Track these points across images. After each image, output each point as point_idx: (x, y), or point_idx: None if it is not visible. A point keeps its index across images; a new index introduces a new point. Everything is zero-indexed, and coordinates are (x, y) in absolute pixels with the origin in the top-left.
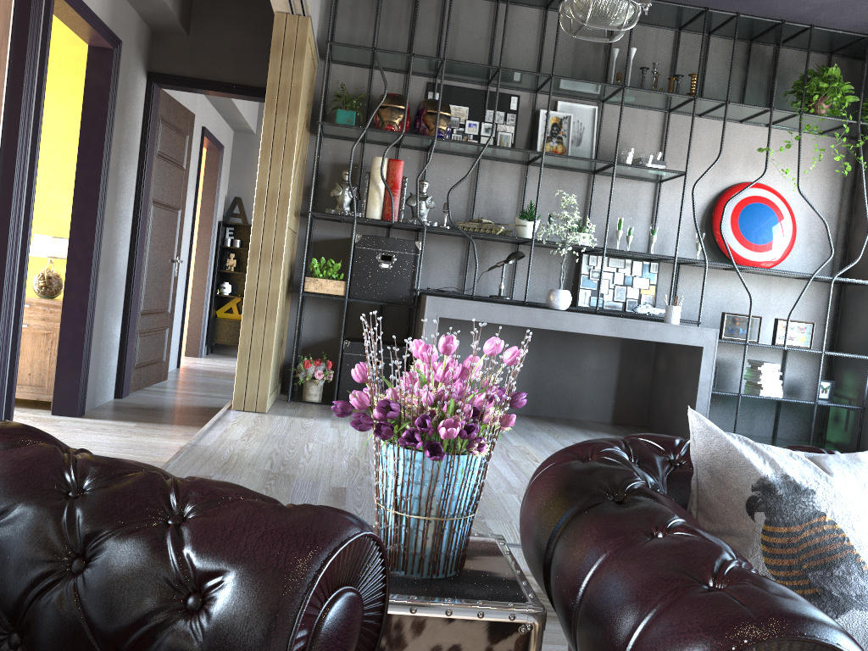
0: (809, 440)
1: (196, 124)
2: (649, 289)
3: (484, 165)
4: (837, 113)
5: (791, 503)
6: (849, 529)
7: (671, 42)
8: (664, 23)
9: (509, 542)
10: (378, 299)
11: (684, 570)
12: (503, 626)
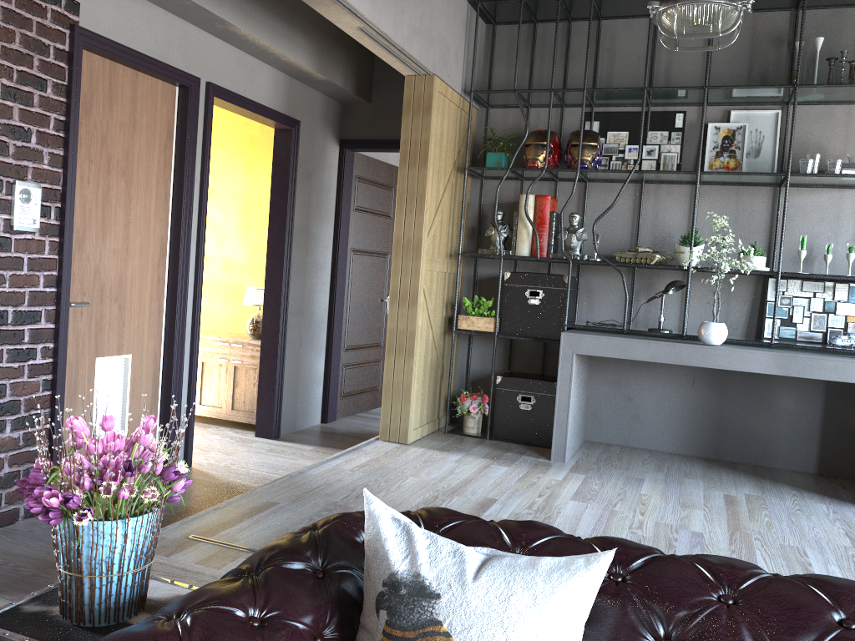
0: None
1: None
2: None
3: (648, 190)
4: None
5: (411, 605)
6: None
7: None
8: None
9: None
10: (528, 335)
11: None
12: None
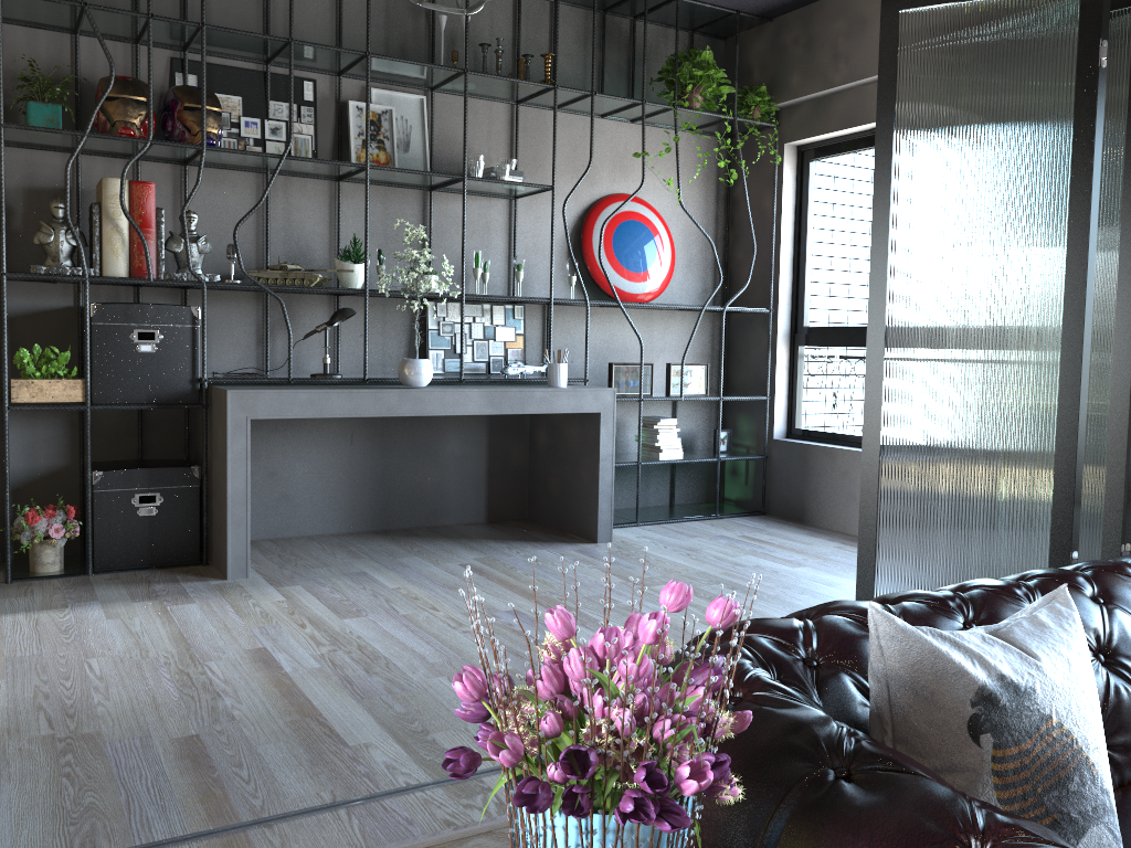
0: (707, 501)
1: None
2: (516, 341)
3: (275, 183)
4: (714, 107)
5: (1016, 712)
6: (1075, 727)
7: (511, 9)
8: None
9: (486, 765)
10: (142, 401)
11: None
12: None
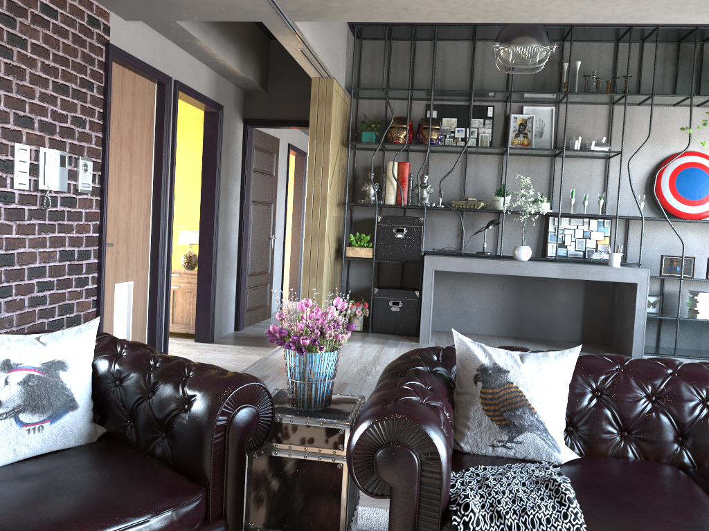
0: None
1: (283, 143)
2: (604, 240)
3: (470, 158)
4: None
5: (495, 377)
6: (526, 390)
7: (612, 51)
8: (604, 38)
9: None
10: (396, 259)
11: (386, 399)
12: (332, 430)
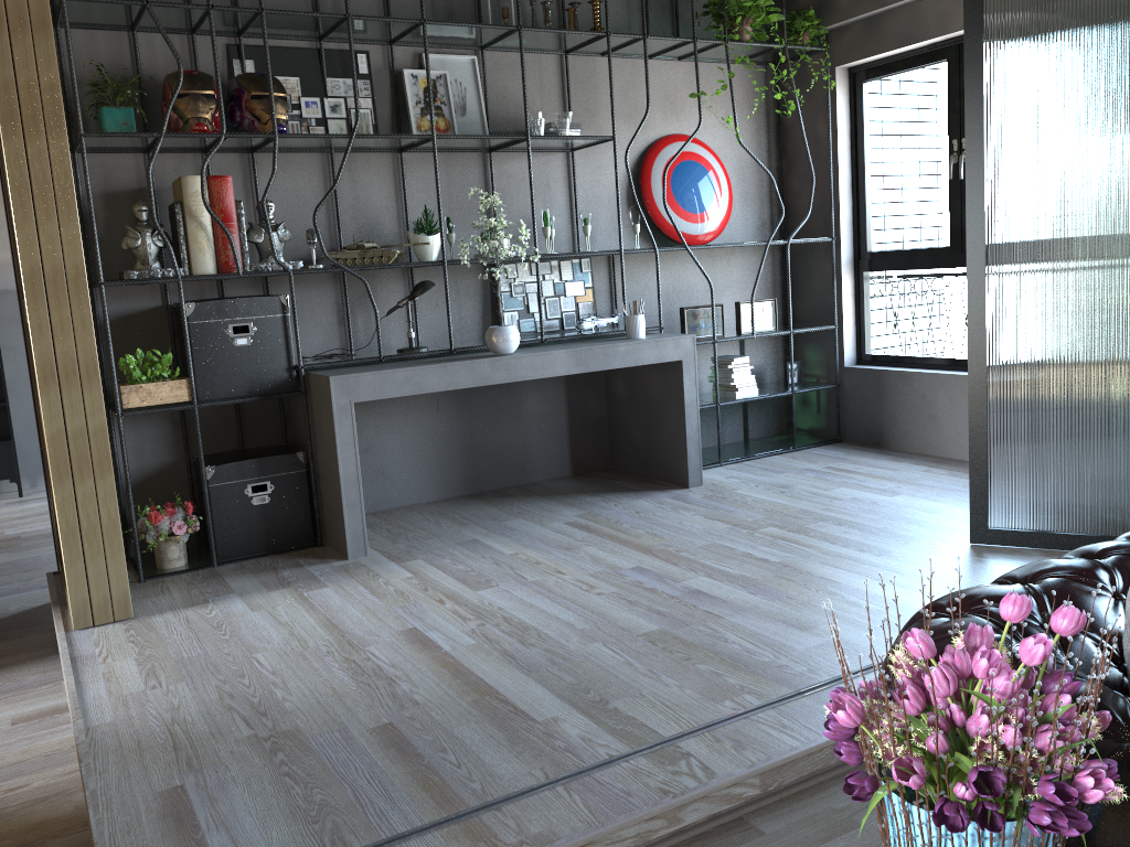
0: (780, 433)
1: None
2: (586, 294)
3: (340, 162)
4: (764, 37)
5: None
6: None
7: None
8: None
9: (676, 730)
10: (243, 393)
11: None
12: None
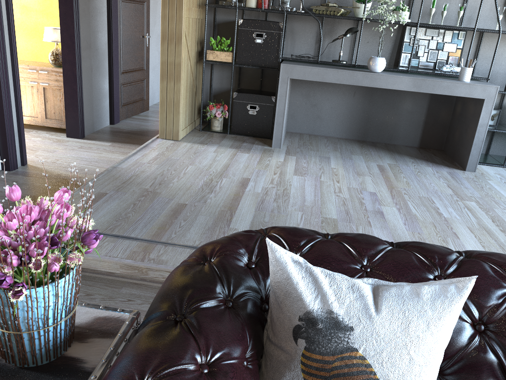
0: None
1: None
2: (456, 52)
3: None
4: None
5: (328, 336)
6: (378, 365)
7: None
8: None
9: None
10: (254, 64)
11: None
12: None
